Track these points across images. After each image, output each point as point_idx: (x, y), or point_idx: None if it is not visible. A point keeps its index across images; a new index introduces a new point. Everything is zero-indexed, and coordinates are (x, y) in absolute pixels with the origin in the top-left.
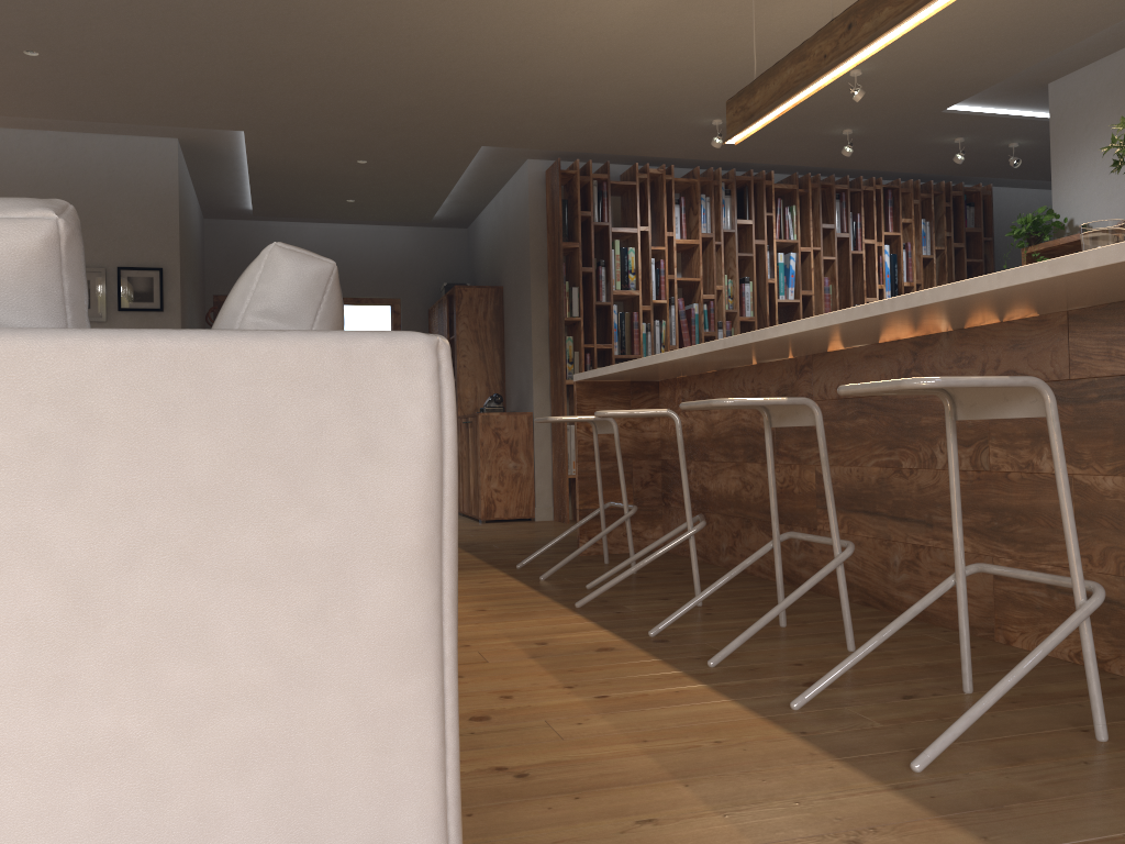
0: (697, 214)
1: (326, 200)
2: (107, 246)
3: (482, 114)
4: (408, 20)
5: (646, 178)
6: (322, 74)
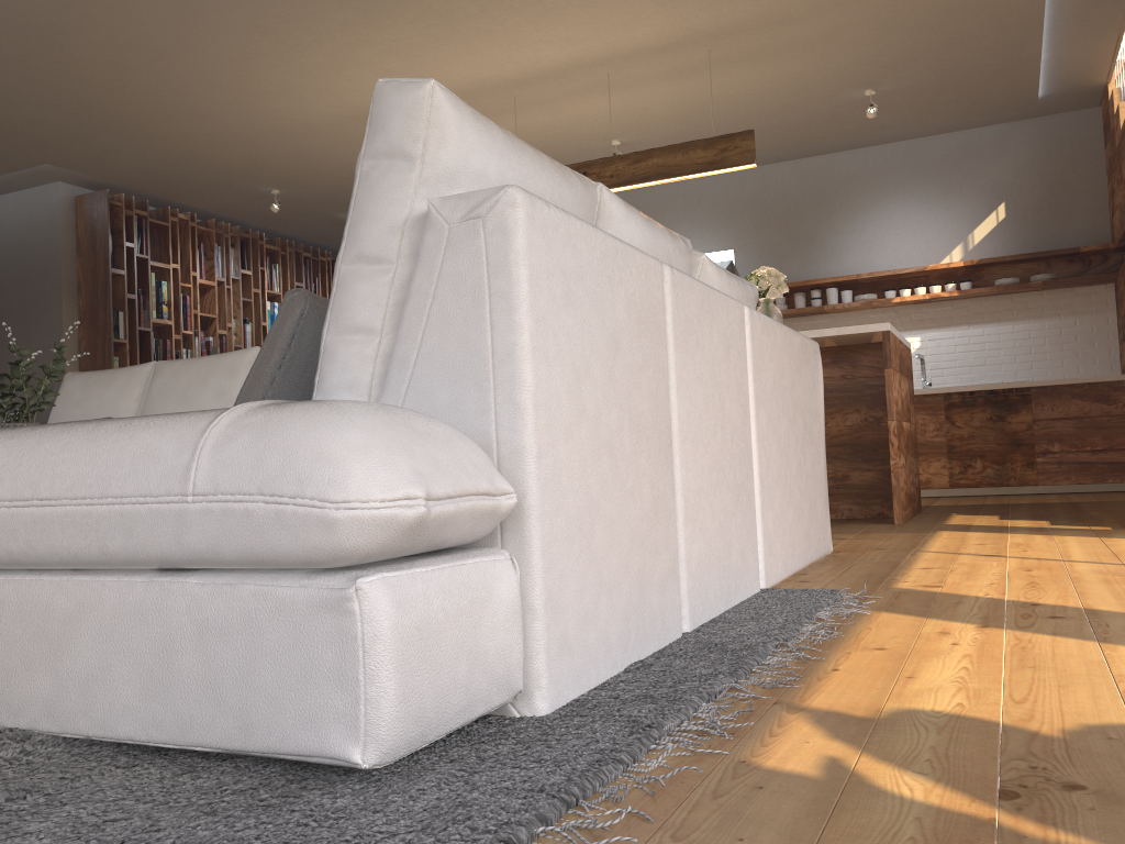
0: (212, 260)
1: None
2: None
3: (96, 142)
4: (160, 68)
5: (176, 221)
6: (2, 75)
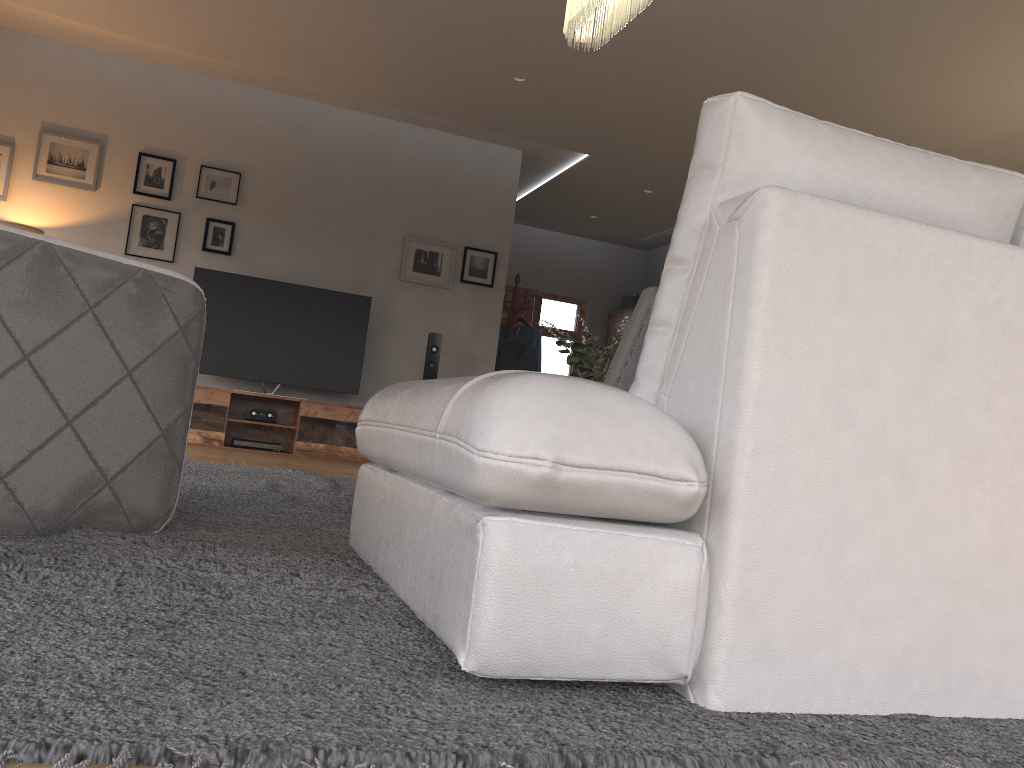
0: None
1: (575, 213)
2: (459, 228)
3: None
4: (833, 106)
5: None
6: None
